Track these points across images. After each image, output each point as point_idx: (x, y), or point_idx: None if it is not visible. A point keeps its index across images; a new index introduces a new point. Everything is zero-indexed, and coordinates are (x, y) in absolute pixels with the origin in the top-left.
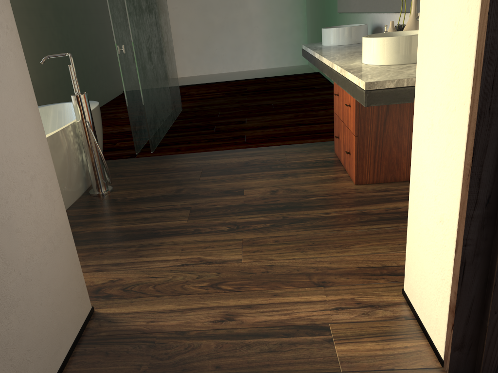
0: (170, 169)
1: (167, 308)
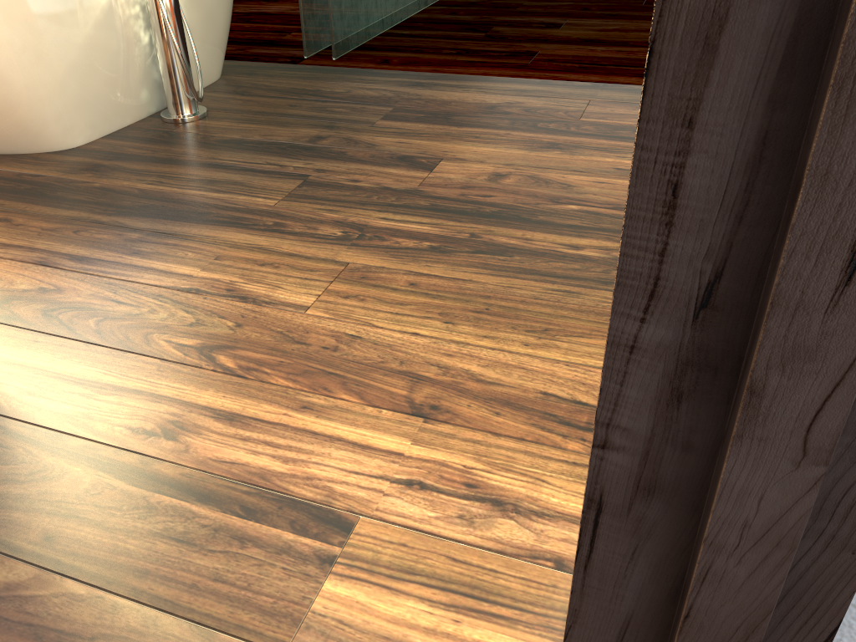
0: (338, 96)
1: (81, 373)
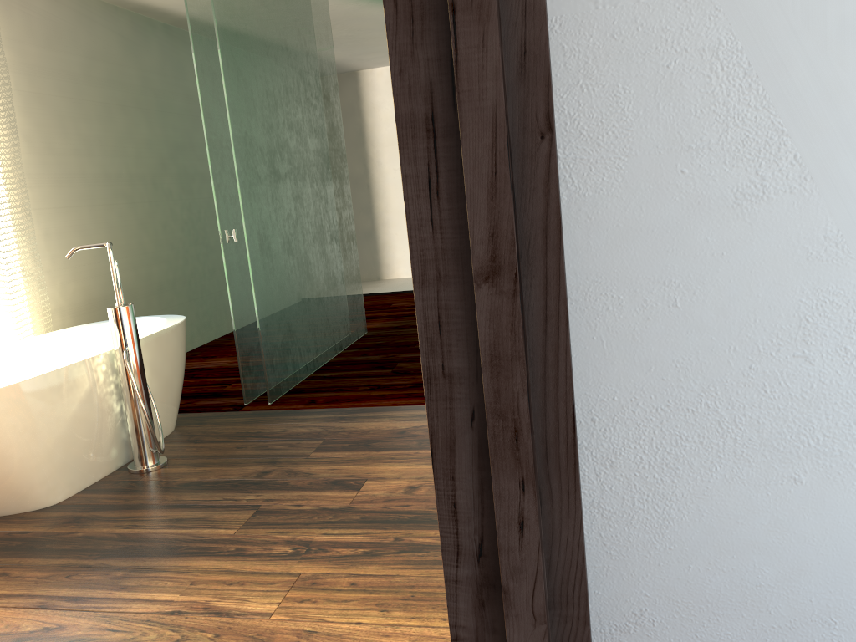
0: (276, 435)
1: None
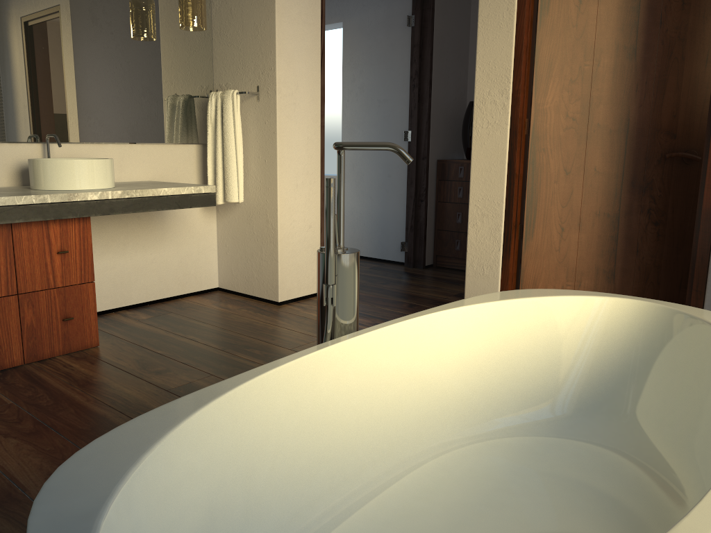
0: None
1: None
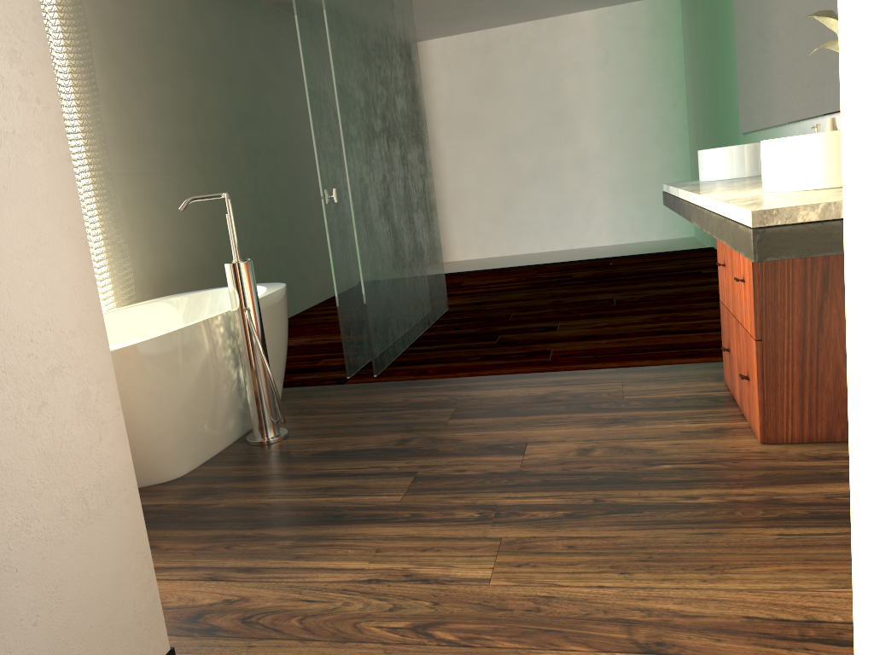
0: (398, 405)
1: None
